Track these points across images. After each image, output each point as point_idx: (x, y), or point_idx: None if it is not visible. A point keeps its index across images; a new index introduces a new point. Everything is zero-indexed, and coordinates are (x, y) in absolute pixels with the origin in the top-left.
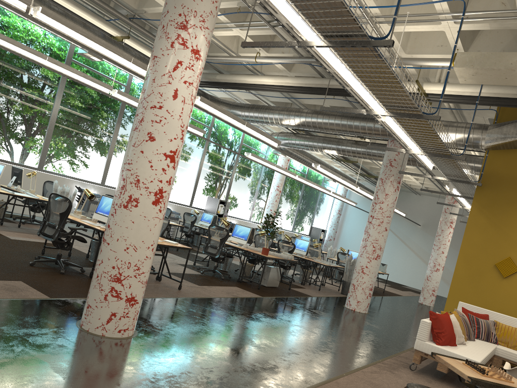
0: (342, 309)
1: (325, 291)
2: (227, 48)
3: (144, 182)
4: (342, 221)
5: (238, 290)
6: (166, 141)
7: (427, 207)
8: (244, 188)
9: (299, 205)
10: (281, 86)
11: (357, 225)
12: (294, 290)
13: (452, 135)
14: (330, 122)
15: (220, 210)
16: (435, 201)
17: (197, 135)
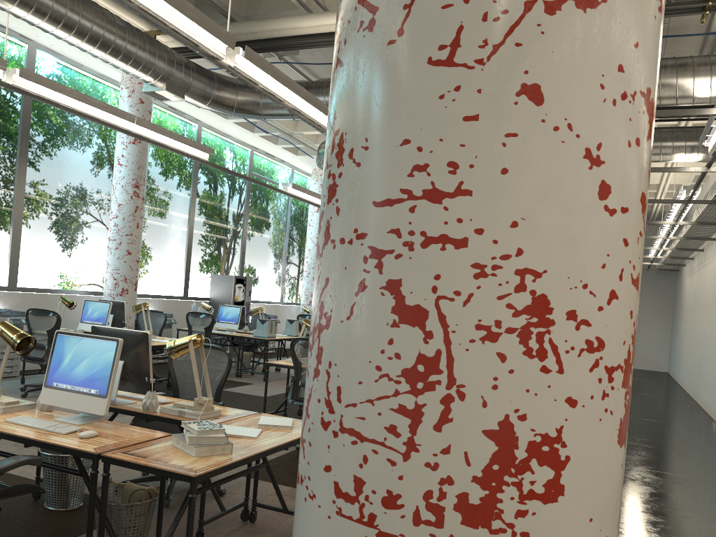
0: None
1: None
2: None
3: (579, 312)
4: None
5: None
6: (651, 6)
7: None
8: (265, 249)
9: None
10: None
11: None
12: None
13: None
14: None
15: (239, 294)
16: None
17: (198, 159)
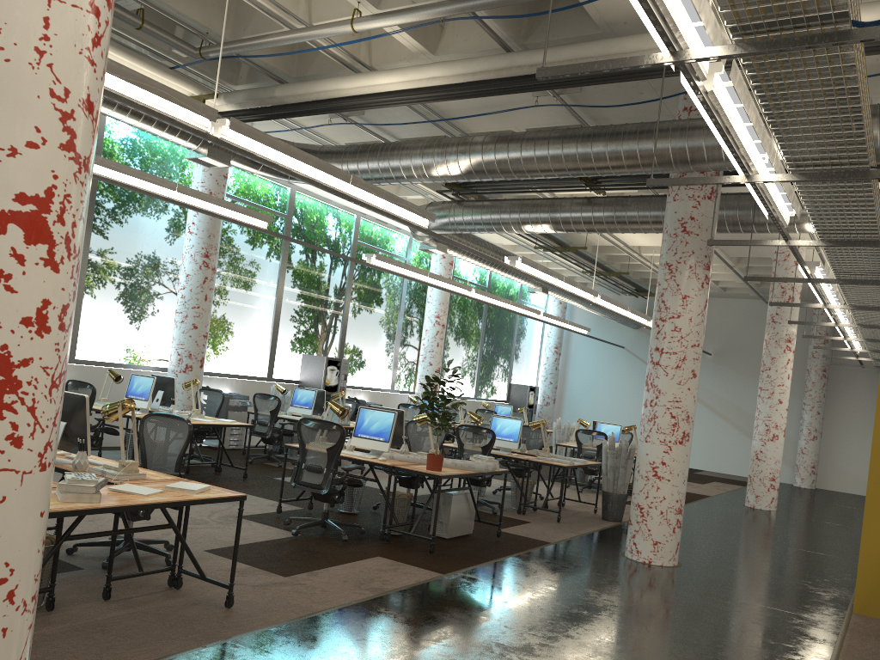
0: (625, 568)
1: (571, 520)
2: (286, 12)
3: None
4: (564, 365)
5: (383, 568)
6: None
7: (720, 319)
8: (372, 328)
9: (482, 347)
10: (419, 90)
11: (593, 370)
12: (509, 535)
13: None
14: (539, 153)
15: (331, 378)
16: (732, 305)
17: (255, 228)
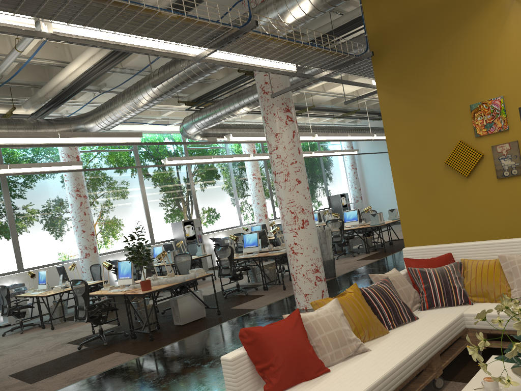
0: (282, 317)
1: None
2: None
3: None
4: (362, 174)
5: (105, 361)
6: None
7: None
8: (215, 194)
9: None
10: (99, 65)
11: (379, 171)
12: (233, 310)
13: (292, 4)
14: None
15: (189, 232)
16: None
17: (74, 170)
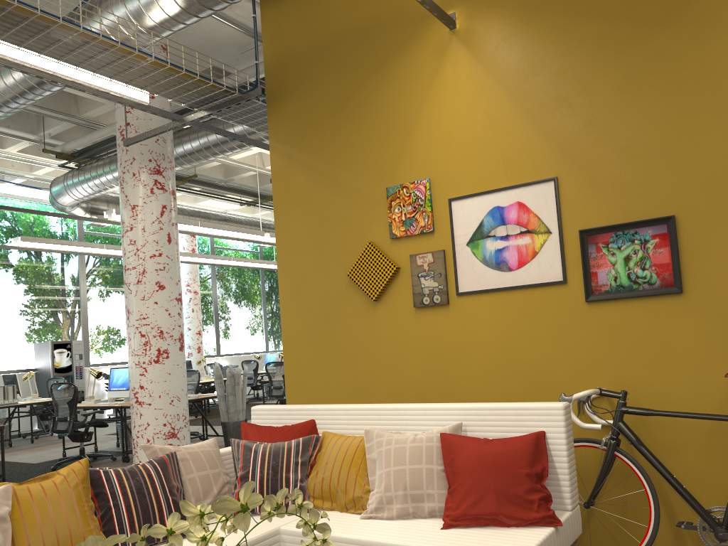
0: None
1: None
2: None
3: None
4: None
5: None
6: None
7: None
8: (121, 307)
9: (266, 304)
10: None
11: None
12: None
13: None
14: None
15: (62, 360)
16: None
17: None
